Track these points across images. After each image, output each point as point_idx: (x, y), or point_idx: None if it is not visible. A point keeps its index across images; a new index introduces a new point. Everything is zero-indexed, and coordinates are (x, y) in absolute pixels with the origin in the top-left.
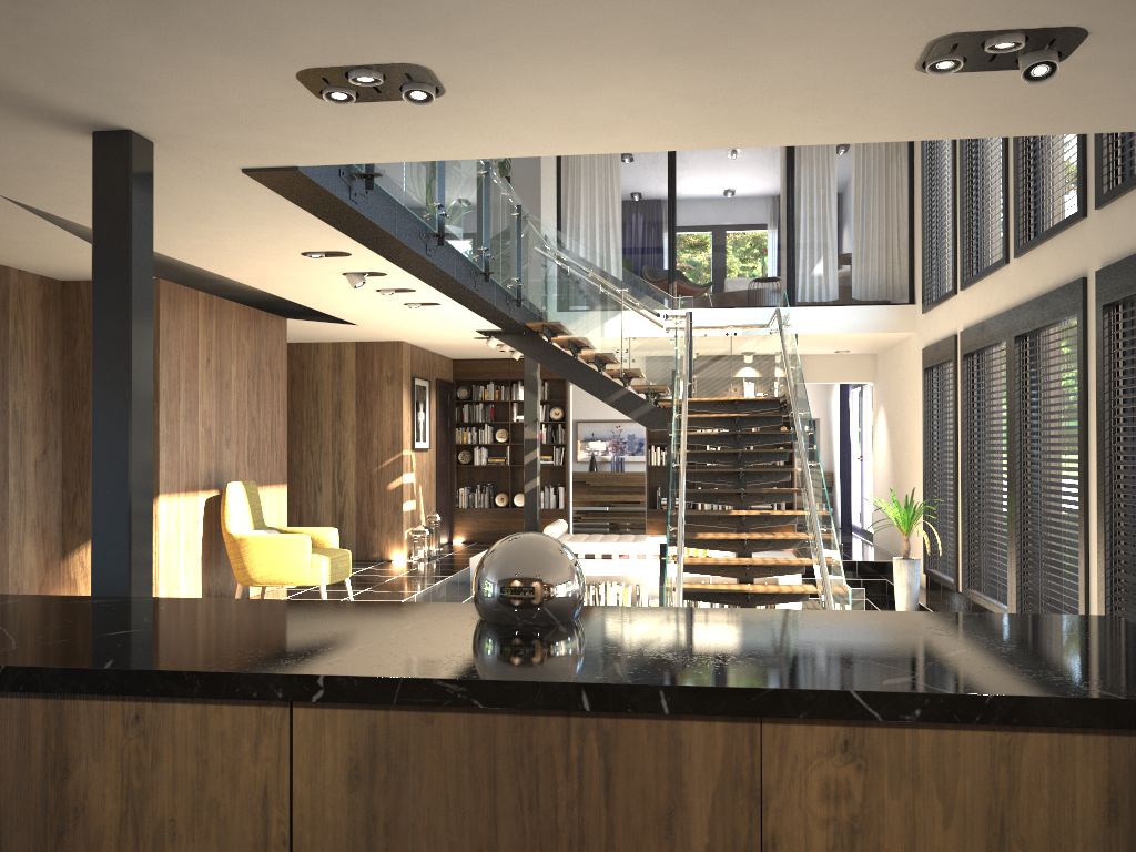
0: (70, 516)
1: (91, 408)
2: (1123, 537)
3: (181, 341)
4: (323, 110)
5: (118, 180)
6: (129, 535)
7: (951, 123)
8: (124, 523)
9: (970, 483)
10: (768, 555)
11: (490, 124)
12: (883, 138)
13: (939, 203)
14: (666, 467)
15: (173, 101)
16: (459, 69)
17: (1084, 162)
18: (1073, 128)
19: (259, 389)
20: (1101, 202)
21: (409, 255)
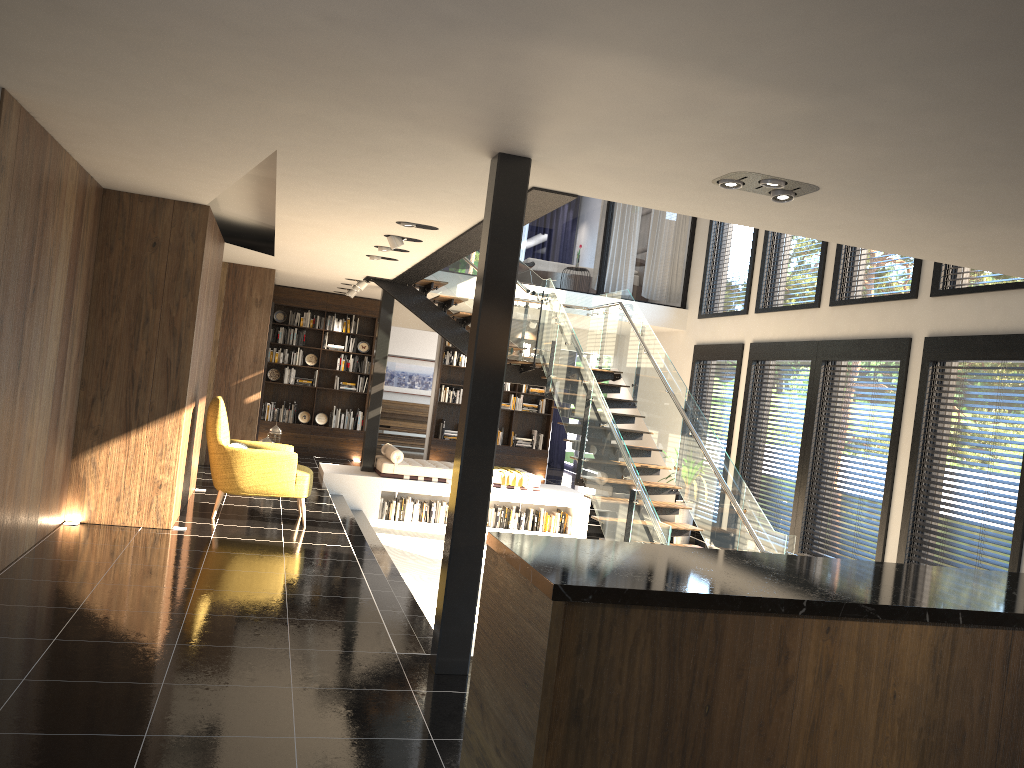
0: (86, 417)
1: (471, 375)
2: (924, 511)
3: (206, 264)
4: (693, 184)
5: (516, 196)
6: (491, 479)
7: (998, 265)
8: (489, 470)
9: (745, 452)
10: (555, 488)
11: (769, 211)
12: (950, 262)
13: (720, 239)
14: (449, 404)
15: (613, 158)
16: (834, 193)
17: (920, 262)
18: None
19: (212, 308)
20: (937, 293)
21: None
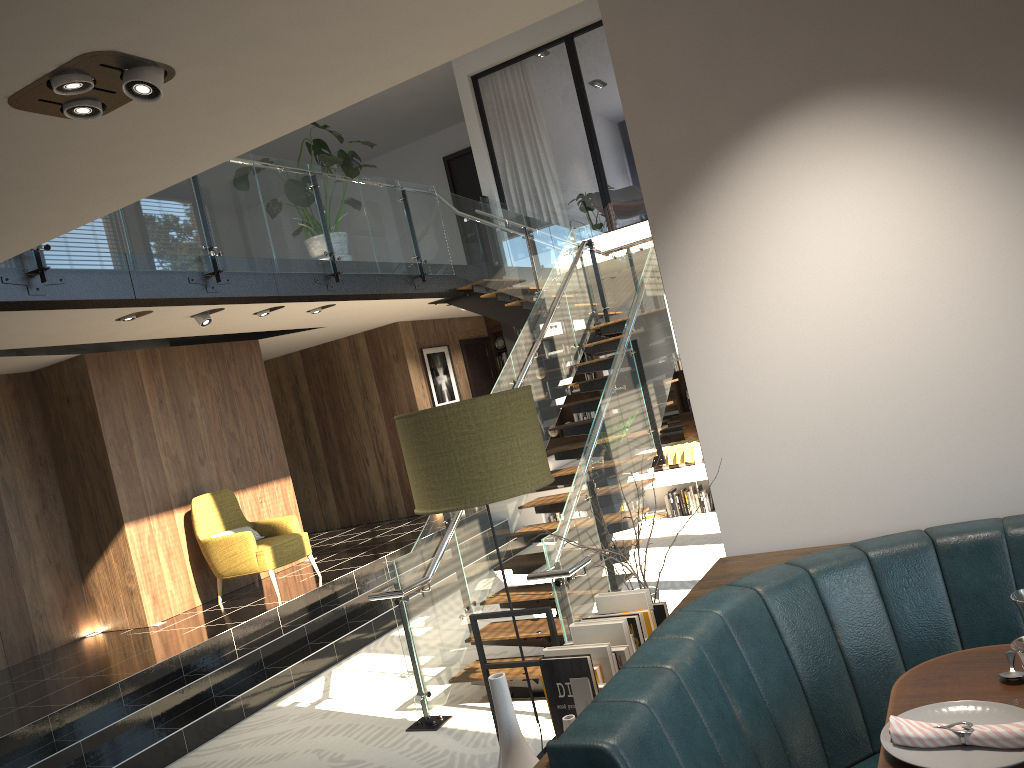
0: (79, 549)
1: None
2: None
3: (122, 395)
4: None
5: None
6: None
7: (261, 120)
8: None
9: None
10: None
11: None
12: (246, 146)
13: None
14: None
15: None
16: None
17: None
18: (384, 80)
19: (234, 408)
20: None
21: (188, 299)
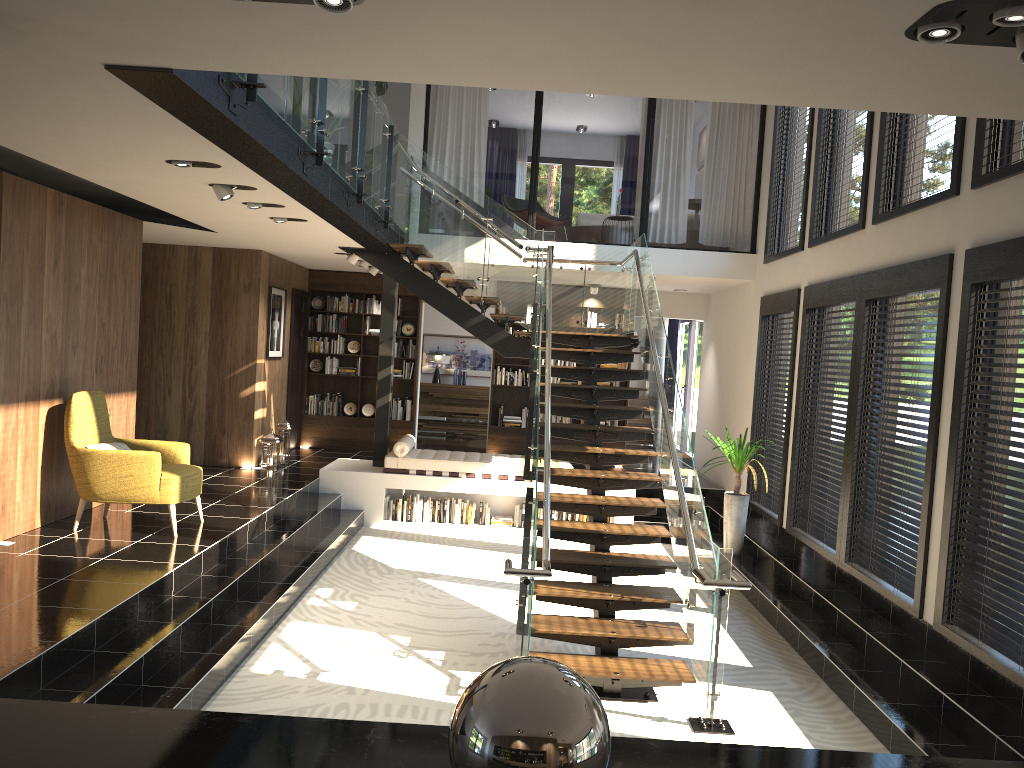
0: None
1: None
2: (970, 507)
3: (26, 240)
4: (211, 5)
5: None
6: None
7: (904, 96)
8: None
9: (802, 429)
10: None
11: (409, 44)
12: (827, 104)
13: (787, 161)
14: (509, 387)
15: None
16: None
17: (962, 141)
18: (1020, 113)
19: (110, 294)
20: (978, 183)
21: (285, 173)
